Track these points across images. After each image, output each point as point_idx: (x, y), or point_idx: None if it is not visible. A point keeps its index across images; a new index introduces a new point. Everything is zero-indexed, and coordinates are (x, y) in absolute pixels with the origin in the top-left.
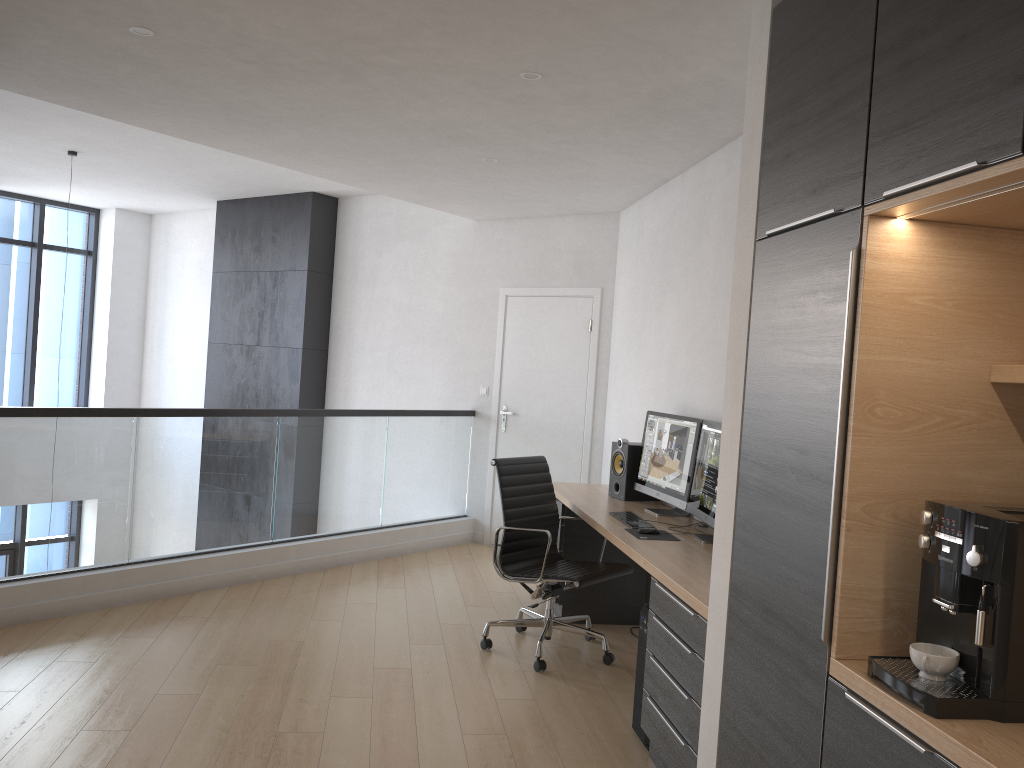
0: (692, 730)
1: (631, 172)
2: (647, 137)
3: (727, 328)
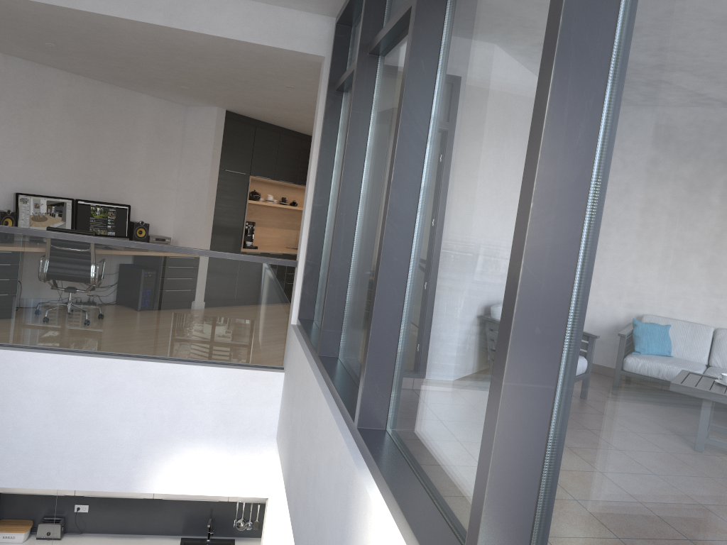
0: None
1: (7, 49)
2: (87, 70)
3: (75, 159)
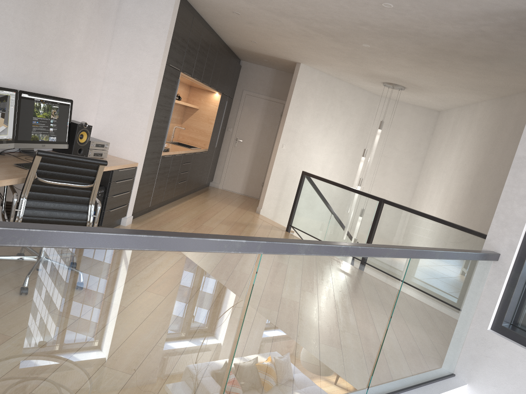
0: (127, 199)
1: None
2: None
3: (19, 28)
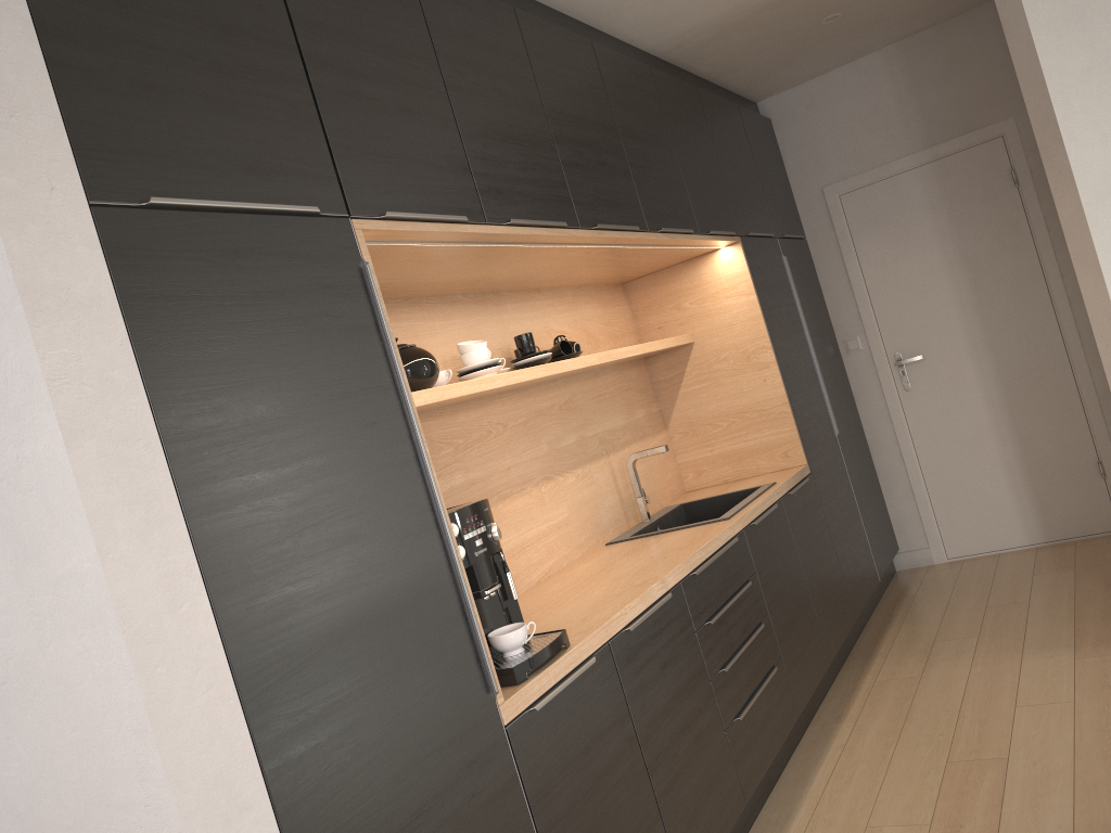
0: None
1: None
2: None
3: None
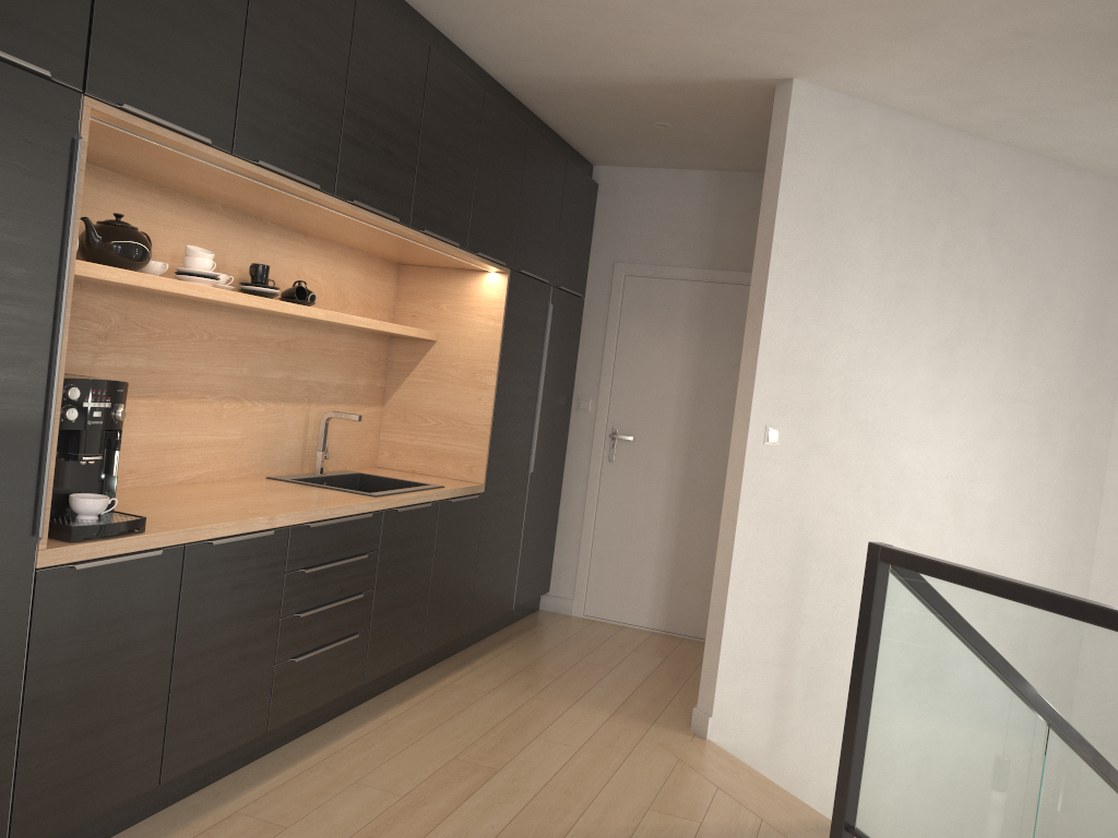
0: None
1: None
2: None
3: None
